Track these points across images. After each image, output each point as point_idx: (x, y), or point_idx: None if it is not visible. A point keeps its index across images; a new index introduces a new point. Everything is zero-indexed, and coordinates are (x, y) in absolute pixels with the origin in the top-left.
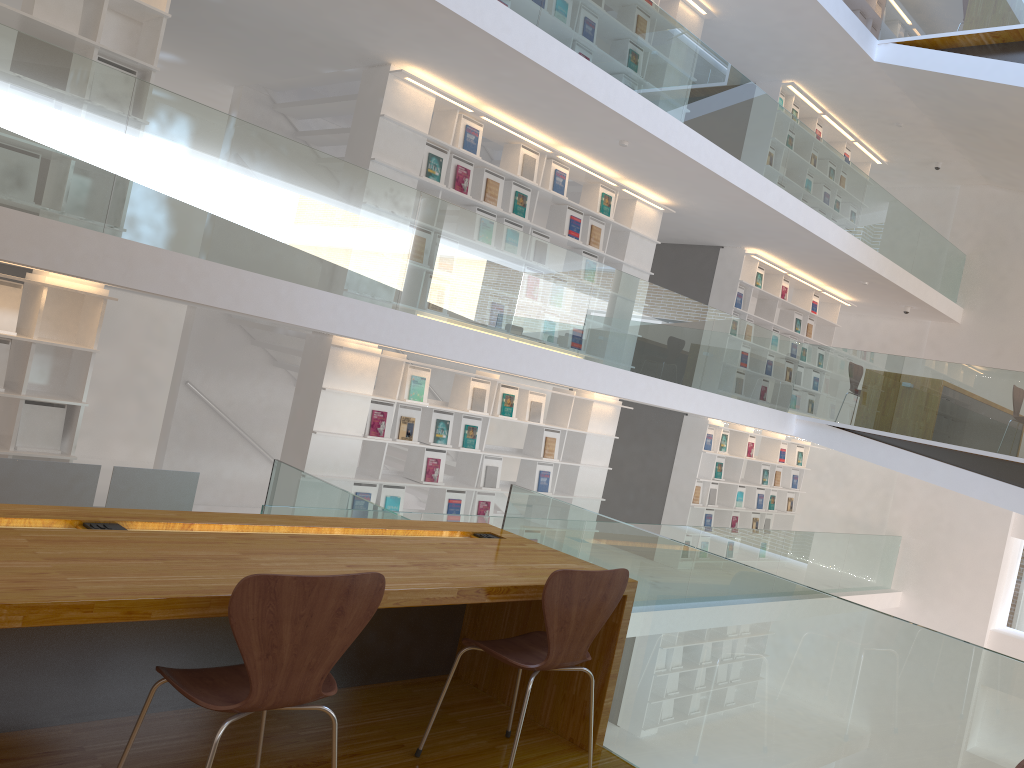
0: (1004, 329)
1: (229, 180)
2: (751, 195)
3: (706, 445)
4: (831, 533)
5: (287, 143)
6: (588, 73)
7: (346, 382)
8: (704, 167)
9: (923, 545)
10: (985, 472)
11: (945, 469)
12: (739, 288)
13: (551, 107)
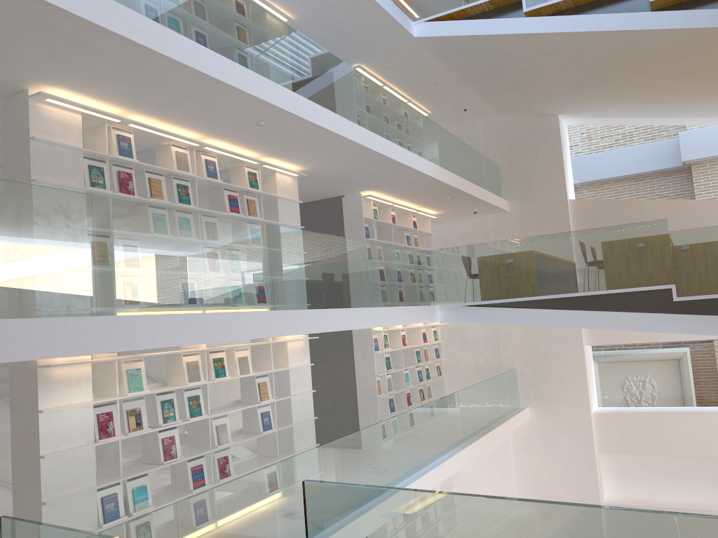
0: (538, 208)
1: None
2: (366, 146)
3: (375, 347)
4: (479, 383)
5: None
6: (219, 63)
7: (63, 397)
8: (328, 130)
9: (532, 369)
10: (581, 307)
11: (556, 314)
12: (364, 223)
13: (192, 102)
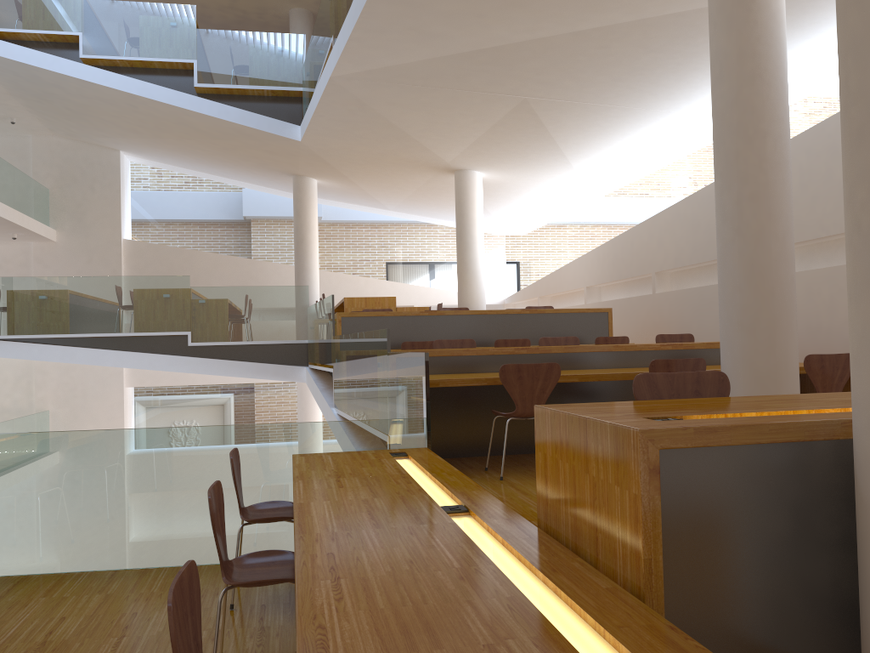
0: (89, 242)
1: None
2: None
3: None
4: None
5: None
6: None
7: None
8: None
9: (67, 411)
10: (111, 347)
11: (85, 351)
12: None
13: None
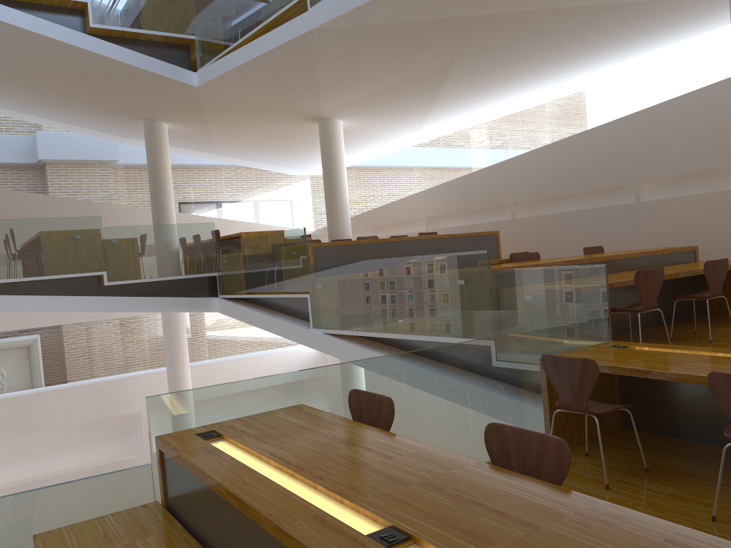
0: None
1: None
2: None
3: None
4: None
5: None
6: None
7: None
8: None
9: None
10: (17, 293)
11: None
12: None
13: None
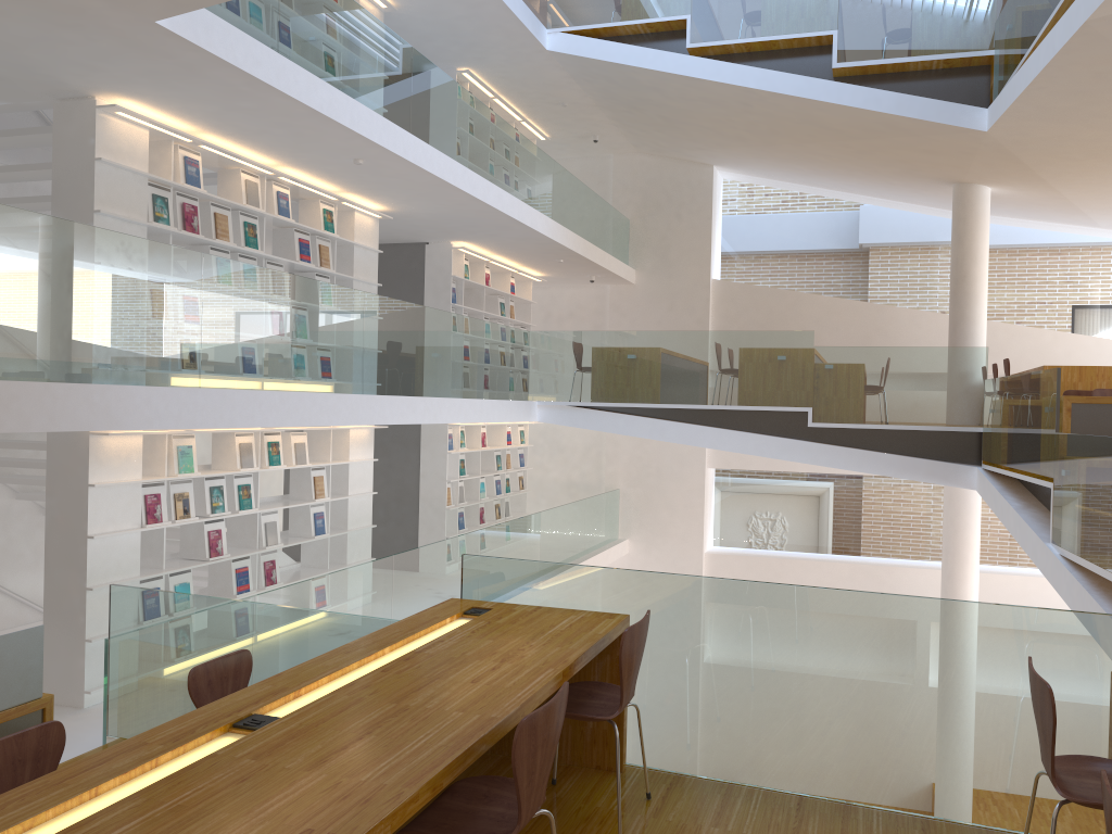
0: (672, 284)
1: (12, 280)
2: (477, 198)
3: (449, 445)
4: (573, 503)
5: (65, 225)
6: (333, 99)
7: (113, 471)
8: (438, 177)
9: (639, 492)
10: (707, 423)
11: (677, 427)
12: (451, 283)
13: (287, 133)
